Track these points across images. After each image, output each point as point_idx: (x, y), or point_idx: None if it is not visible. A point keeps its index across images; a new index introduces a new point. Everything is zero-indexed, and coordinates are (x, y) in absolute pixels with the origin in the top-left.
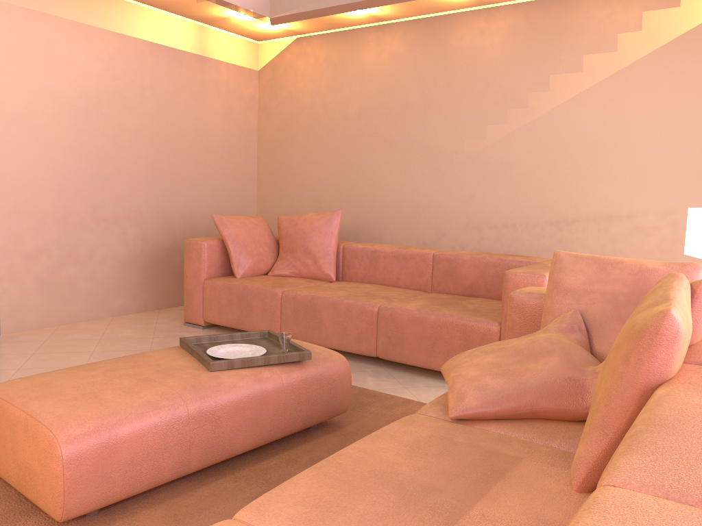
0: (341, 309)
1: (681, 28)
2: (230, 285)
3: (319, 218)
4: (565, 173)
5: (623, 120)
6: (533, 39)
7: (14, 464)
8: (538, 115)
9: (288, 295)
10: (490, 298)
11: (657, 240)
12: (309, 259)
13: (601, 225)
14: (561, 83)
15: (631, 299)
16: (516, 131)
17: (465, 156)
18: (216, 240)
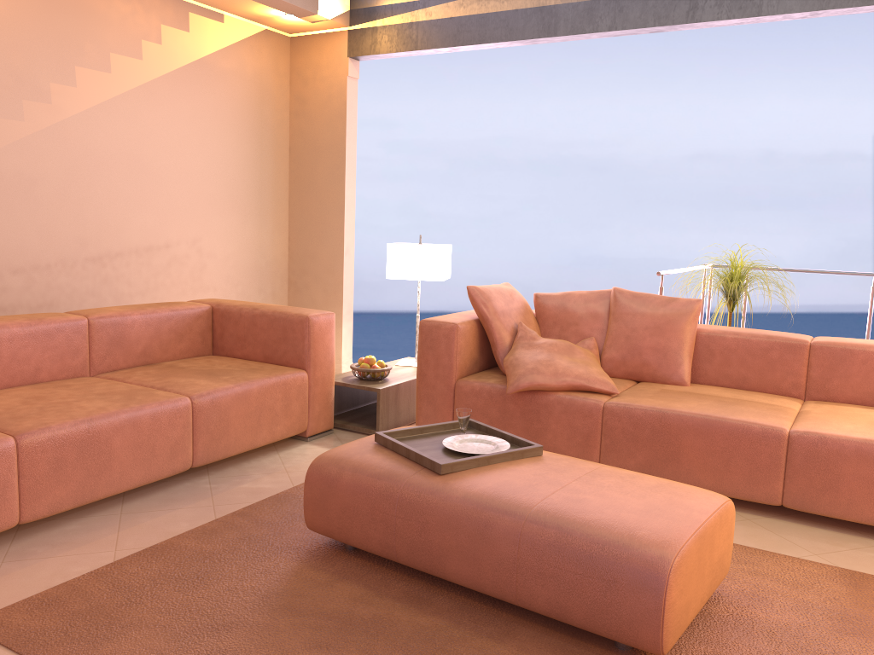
0: (144, 423)
1: (192, 55)
2: None
3: None
4: (104, 196)
5: (154, 140)
6: (50, 9)
7: (709, 578)
8: (66, 117)
9: (39, 438)
10: (166, 361)
11: (189, 268)
12: None
13: (144, 258)
14: (89, 80)
15: (524, 309)
16: (39, 134)
17: None
18: None
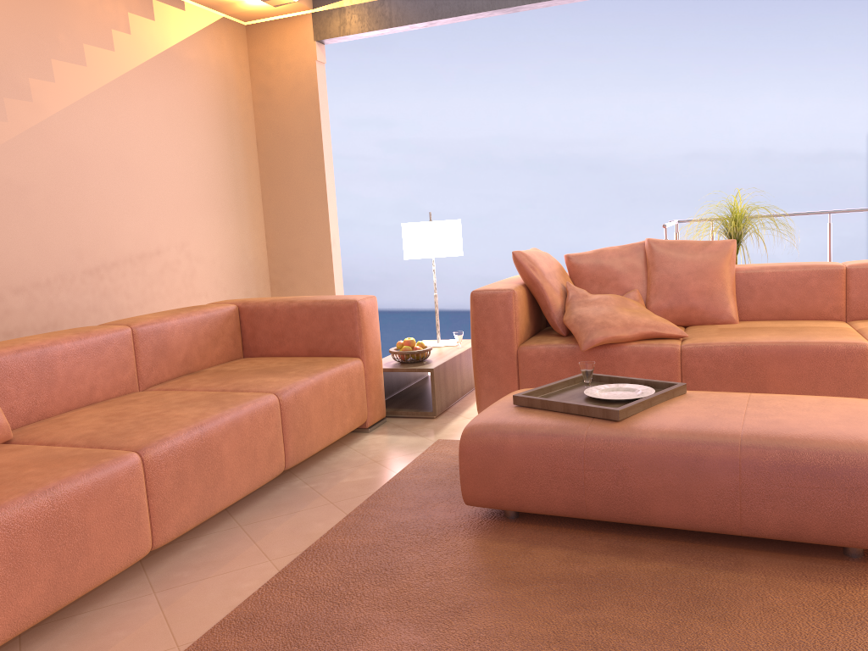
0: (245, 425)
1: (160, 45)
2: (6, 517)
3: None
4: (94, 202)
5: (134, 138)
6: None
7: None
8: (48, 115)
9: (161, 450)
10: (205, 368)
11: (181, 275)
12: None
13: (138, 266)
14: (66, 74)
15: (562, 271)
16: (24, 136)
17: None
18: None
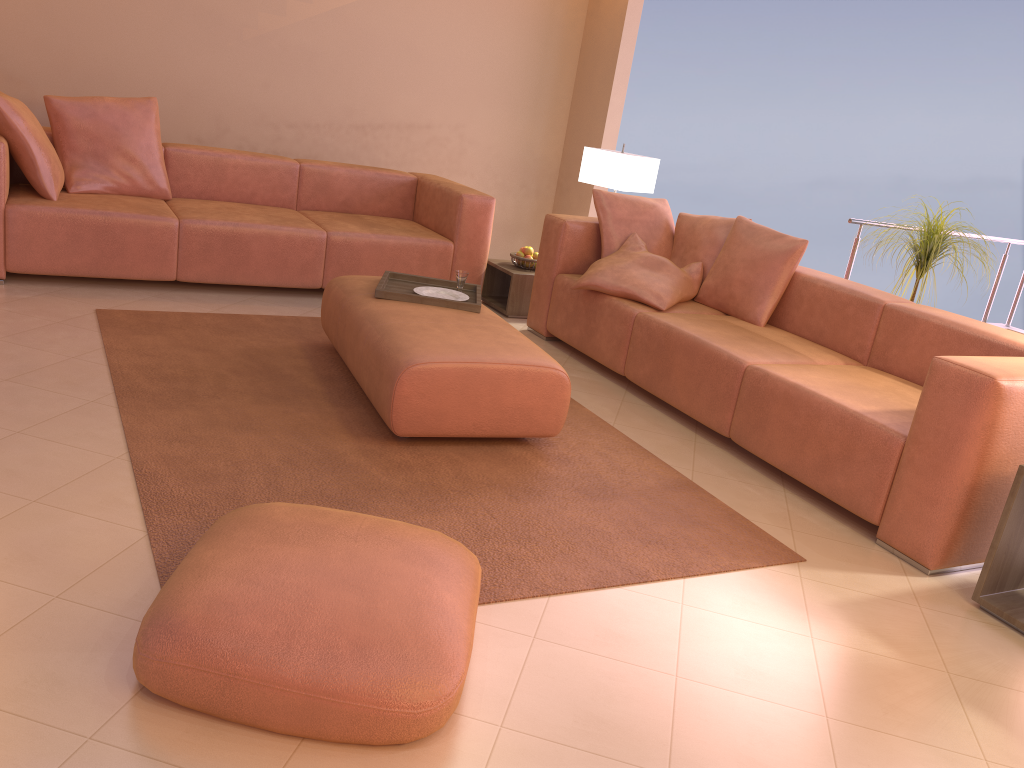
0: (280, 239)
1: None
2: (74, 214)
3: (132, 107)
4: (374, 74)
5: (429, 29)
6: None
7: (492, 413)
8: (348, 2)
9: (195, 225)
10: (365, 214)
11: (448, 151)
12: (133, 169)
13: (404, 133)
14: None
15: (655, 225)
16: (323, 16)
17: (259, 33)
18: (2, 138)
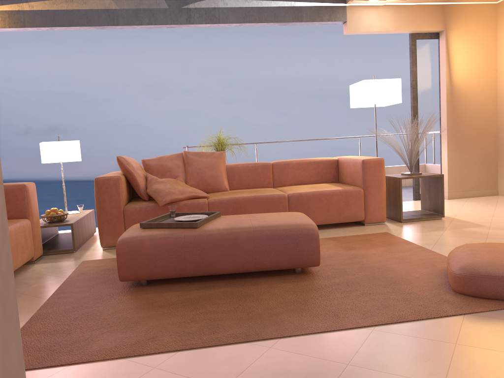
0: None
1: None
2: None
3: None
4: None
5: None
6: None
7: None
8: None
9: None
10: None
11: None
12: None
13: None
14: None
15: (142, 167)
16: None
17: None
18: None
